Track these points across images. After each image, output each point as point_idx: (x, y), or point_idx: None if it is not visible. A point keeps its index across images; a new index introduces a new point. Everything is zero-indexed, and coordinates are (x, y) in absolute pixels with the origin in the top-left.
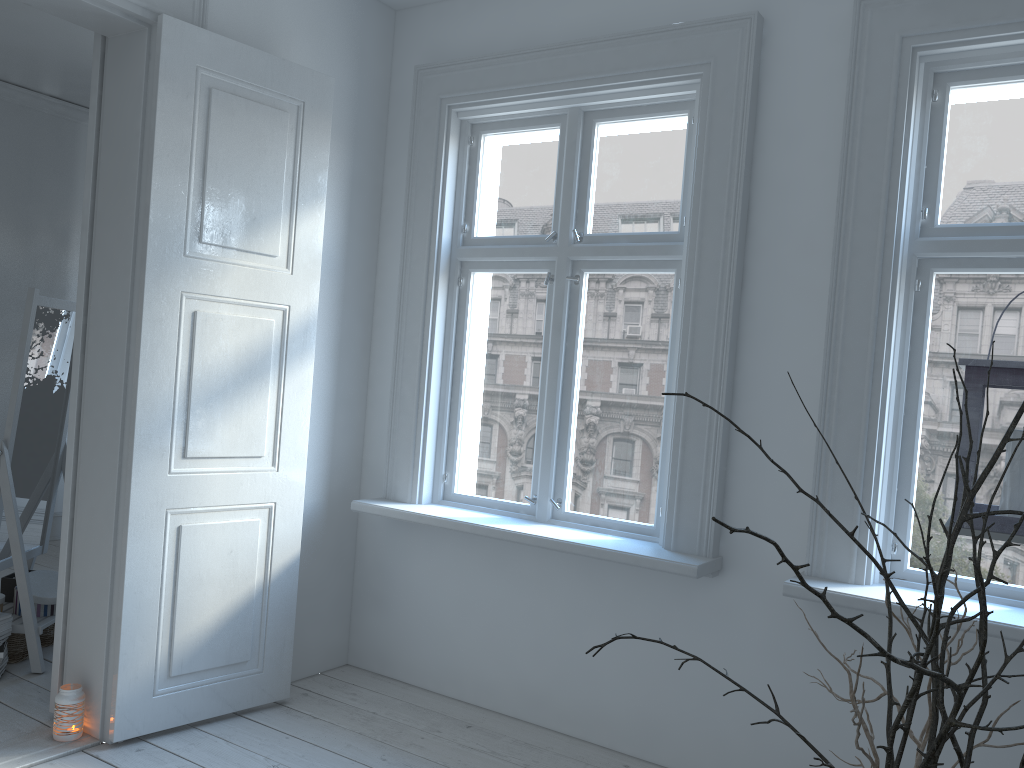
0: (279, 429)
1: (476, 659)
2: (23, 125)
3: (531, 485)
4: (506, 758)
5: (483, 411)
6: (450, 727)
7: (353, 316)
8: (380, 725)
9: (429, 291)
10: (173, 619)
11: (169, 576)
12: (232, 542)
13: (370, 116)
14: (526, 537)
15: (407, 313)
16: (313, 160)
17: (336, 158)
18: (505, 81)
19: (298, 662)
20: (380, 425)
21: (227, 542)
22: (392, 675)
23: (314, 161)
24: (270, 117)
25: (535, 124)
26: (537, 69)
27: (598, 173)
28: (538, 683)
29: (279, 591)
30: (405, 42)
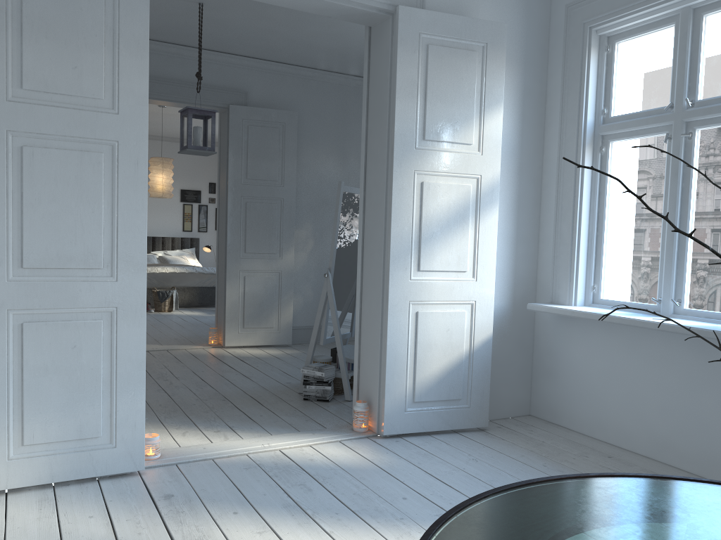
0: (476, 254)
1: (617, 414)
2: (340, 95)
3: (657, 290)
4: None
5: (620, 240)
6: (595, 455)
7: (527, 182)
8: (545, 448)
9: (578, 158)
10: (415, 367)
11: (412, 341)
12: (448, 324)
13: (535, 46)
14: (648, 323)
15: (563, 176)
16: (493, 80)
17: (512, 77)
18: None
19: (495, 408)
20: (548, 254)
21: (445, 324)
22: (559, 423)
23: (494, 80)
24: (465, 56)
25: (655, 26)
26: None
27: (706, 53)
28: (664, 433)
29: (479, 357)
30: None
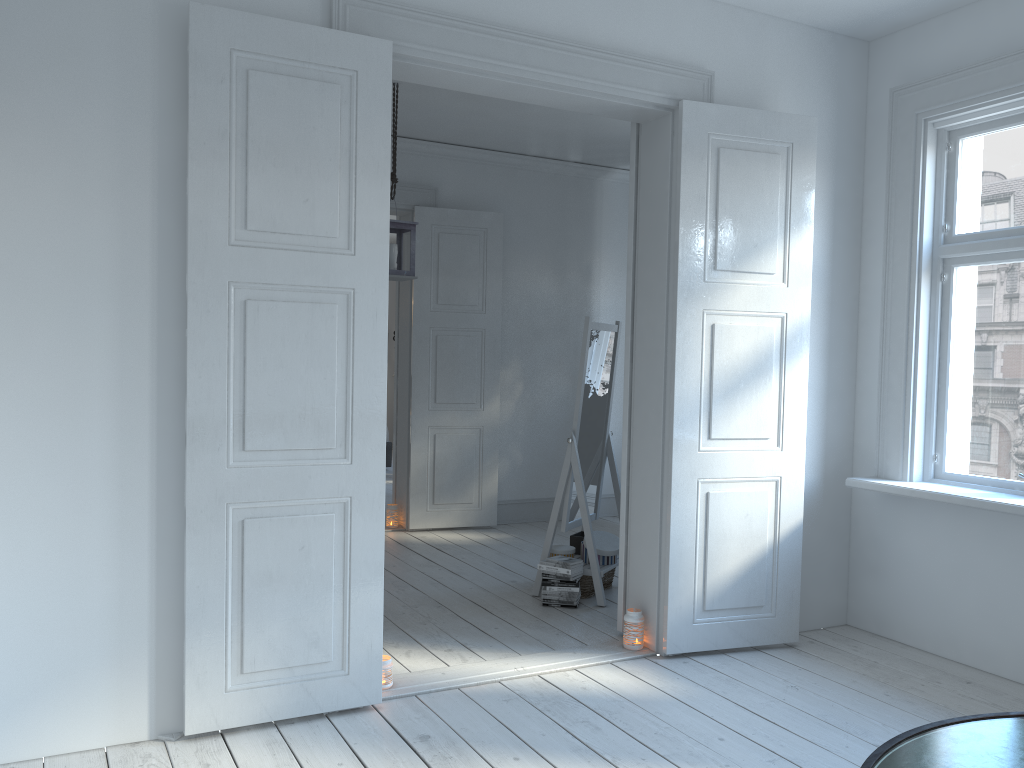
0: (781, 416)
1: (973, 625)
2: (556, 189)
3: None
4: (1007, 710)
5: (971, 395)
6: (949, 681)
7: (840, 317)
8: (881, 671)
9: (912, 289)
10: (705, 565)
11: (701, 531)
12: (747, 507)
13: (848, 140)
14: (1020, 509)
15: (891, 310)
16: (801, 189)
17: (819, 183)
18: (981, 88)
19: (803, 616)
20: (869, 412)
21: (743, 507)
22: (889, 636)
23: (802, 190)
24: (765, 161)
25: (1015, 121)
26: (1014, 71)
27: None
28: None
29: (786, 551)
30: (879, 68)
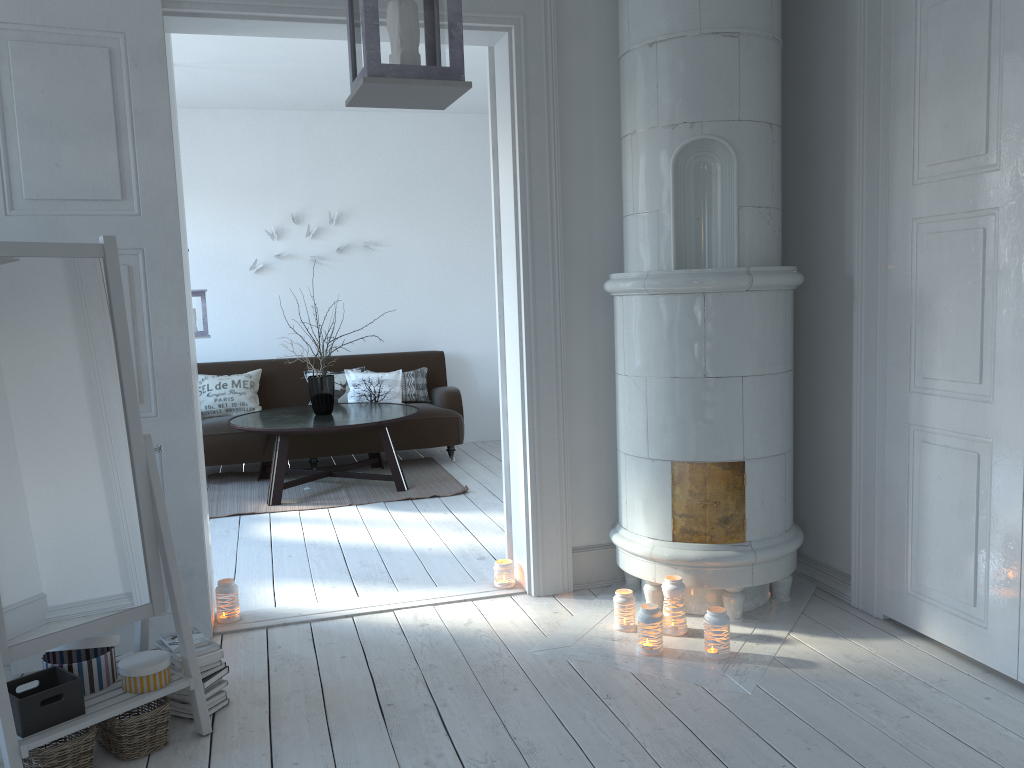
0: None
1: None
2: None
3: None
4: None
5: None
6: None
7: None
8: None
9: None
10: None
11: None
12: None
13: None
14: None
15: None
16: None
17: None
18: None
19: None
20: None
21: None
22: None
23: None
24: None
25: None
26: None
27: None
28: None
29: None
30: None
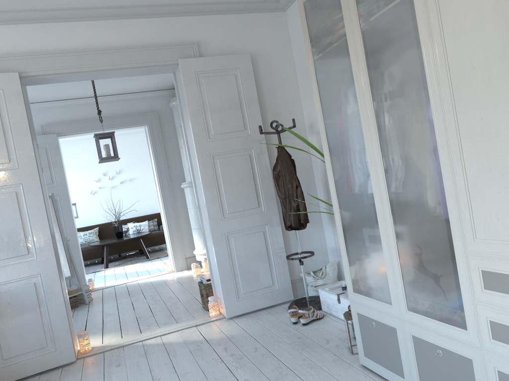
0: None
1: None
2: None
3: None
4: None
5: None
6: None
7: None
8: None
9: None
10: None
11: None
12: None
13: None
14: None
15: None
16: None
17: None
18: None
19: None
20: None
21: None
22: None
23: None
24: None
25: None
26: None
27: None
28: None
29: None
30: None
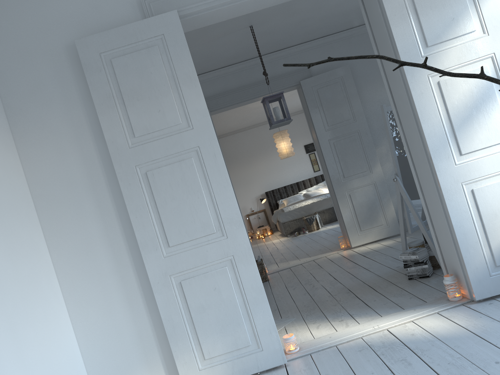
0: None
1: None
2: None
3: None
4: None
5: None
6: None
7: None
8: None
9: None
10: (486, 237)
11: (475, 216)
12: None
13: None
14: None
15: None
16: None
17: None
18: None
19: None
20: None
21: None
22: None
23: None
24: None
25: None
26: None
27: None
28: None
29: None
30: None
